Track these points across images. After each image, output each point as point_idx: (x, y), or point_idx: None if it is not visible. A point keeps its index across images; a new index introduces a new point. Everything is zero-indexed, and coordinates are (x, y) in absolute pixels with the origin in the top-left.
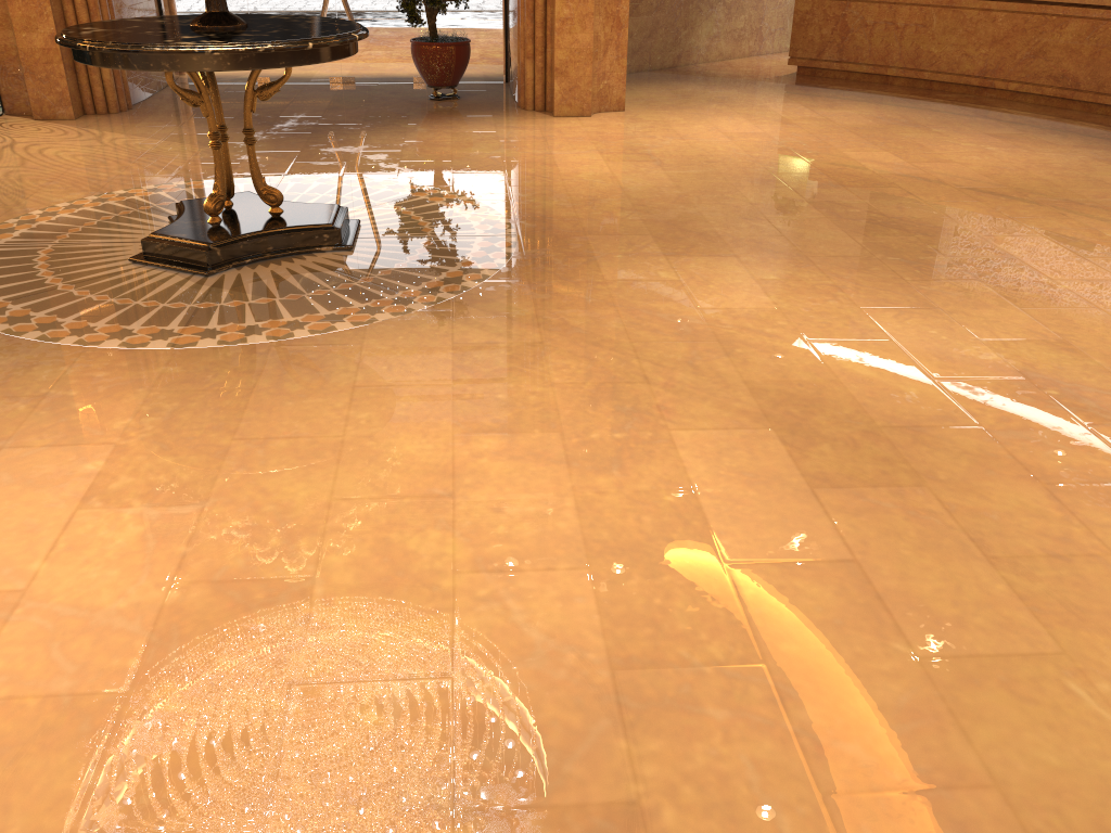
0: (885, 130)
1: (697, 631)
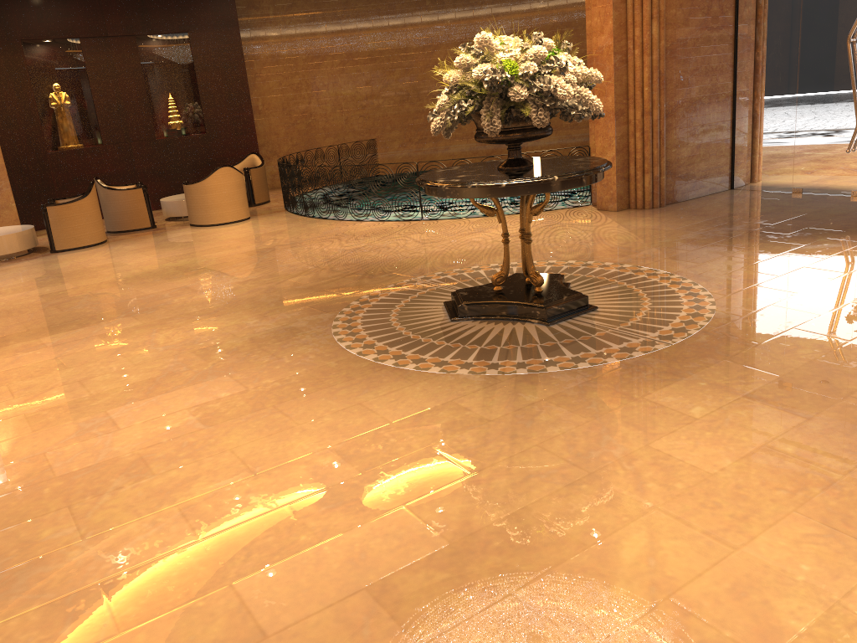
0: None
1: (147, 597)
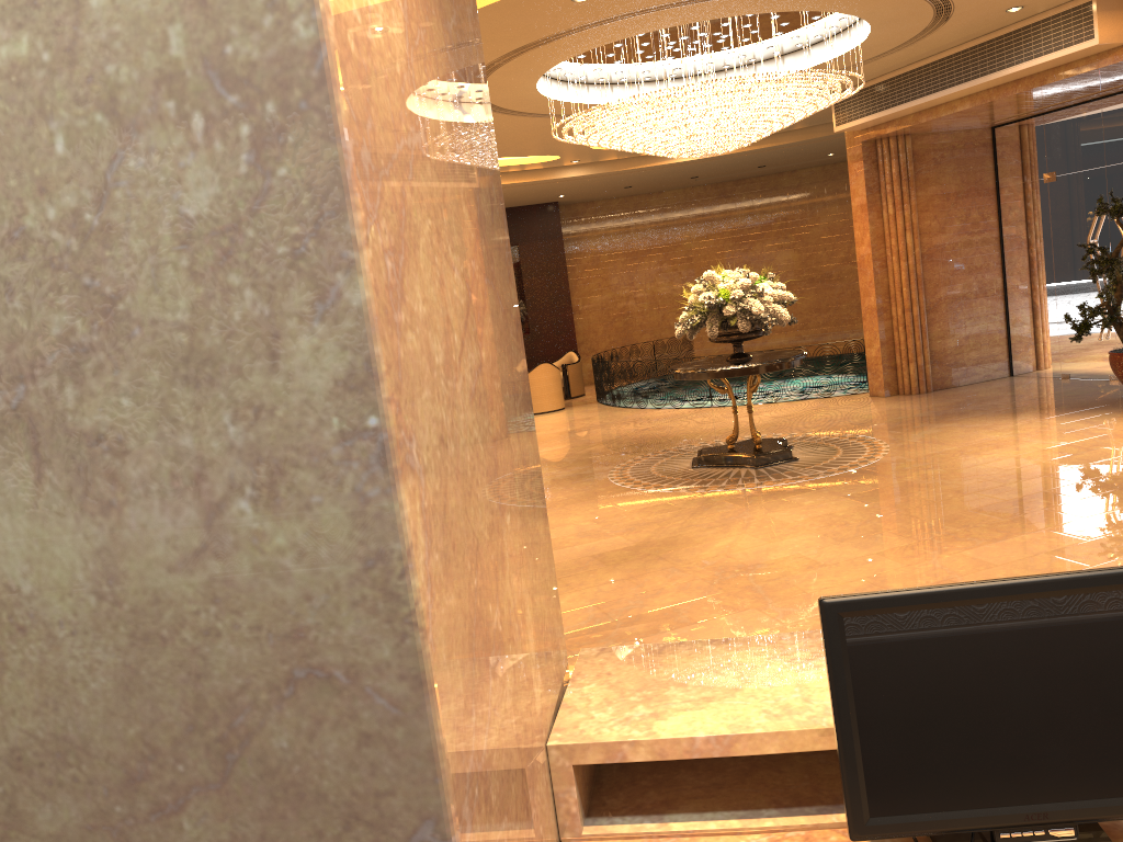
0: None
1: None
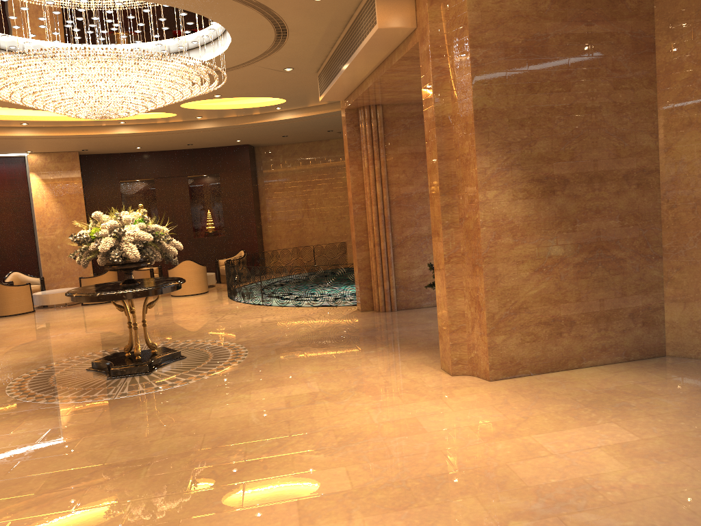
0: (484, 488)
1: None
